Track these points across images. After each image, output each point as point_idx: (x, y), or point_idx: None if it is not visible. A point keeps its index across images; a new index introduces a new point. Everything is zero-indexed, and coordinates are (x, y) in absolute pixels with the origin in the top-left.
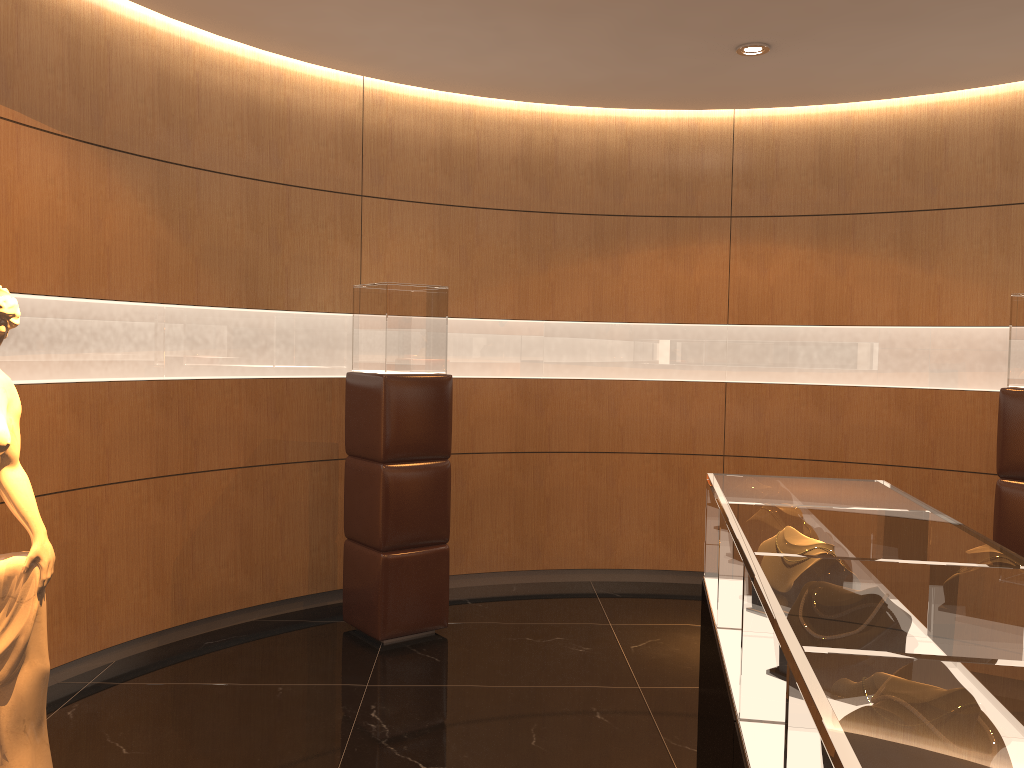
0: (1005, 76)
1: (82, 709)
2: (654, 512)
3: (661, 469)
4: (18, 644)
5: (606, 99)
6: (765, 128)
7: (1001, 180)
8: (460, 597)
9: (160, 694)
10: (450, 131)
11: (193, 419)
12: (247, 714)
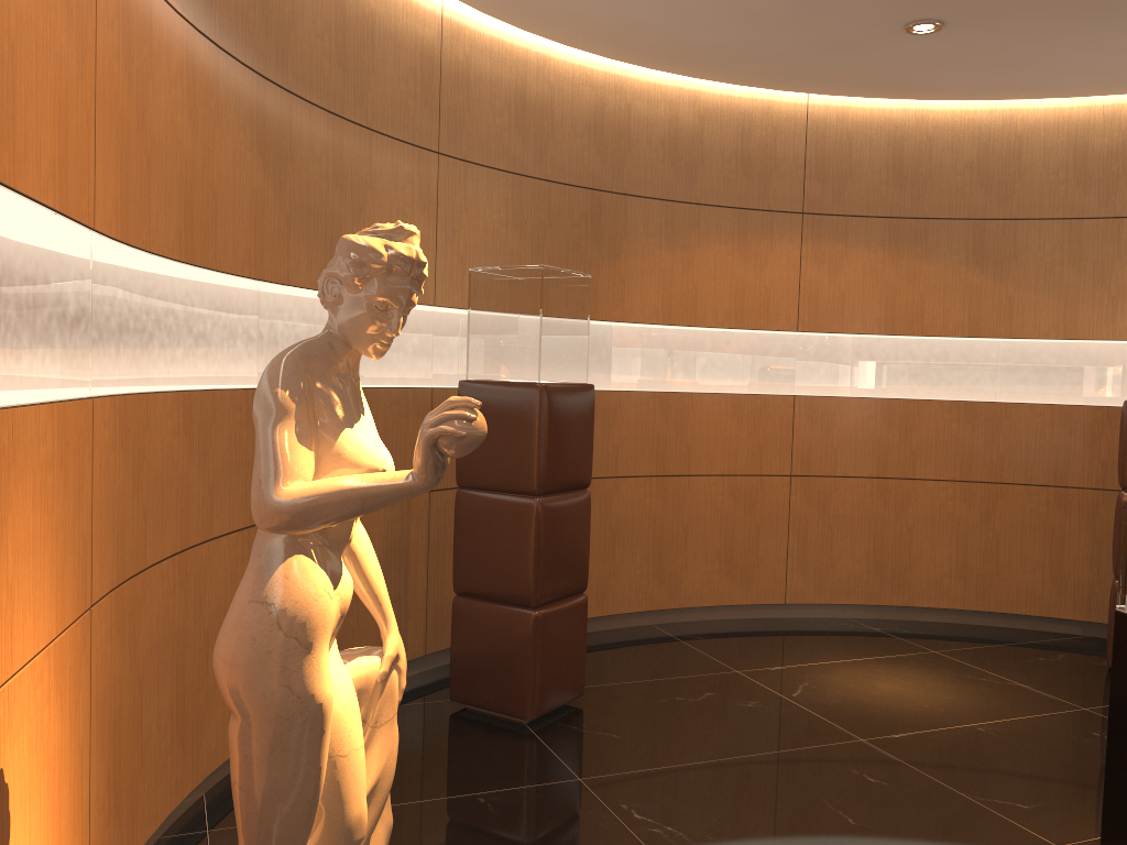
0: (1096, 89)
1: None
2: (719, 541)
3: (727, 493)
4: (378, 792)
5: (699, 66)
6: (839, 119)
7: (1074, 193)
8: None
9: None
10: (525, 83)
11: None
12: (486, 841)
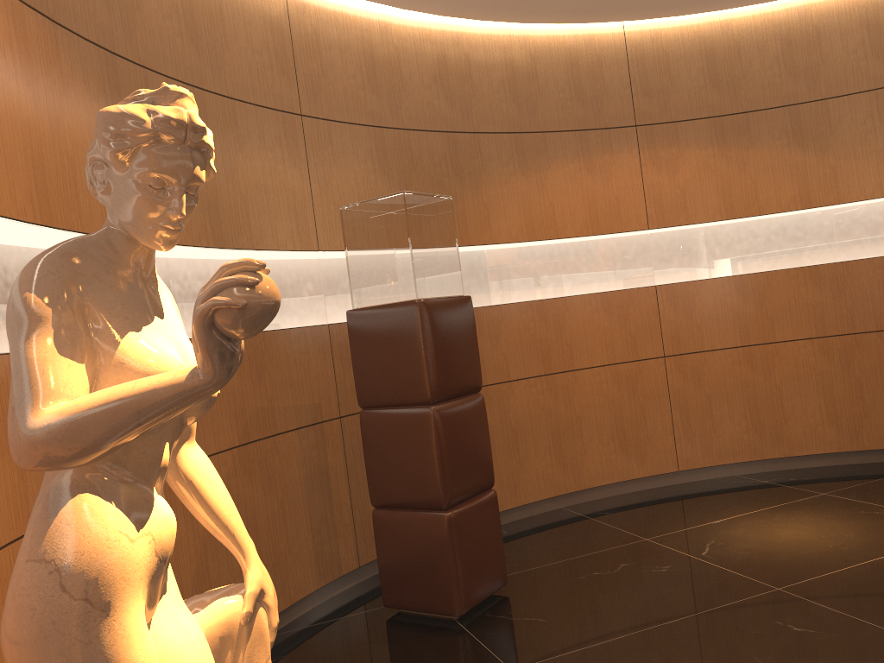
0: None
1: None
2: (611, 424)
3: (611, 380)
4: None
5: (523, 9)
6: (653, 39)
7: (875, 67)
8: None
9: None
10: (371, 46)
11: None
12: None
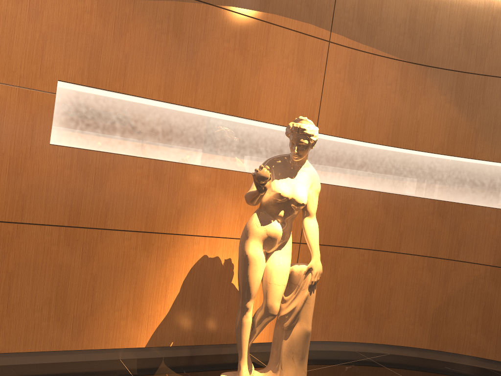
0: None
1: (353, 369)
2: None
3: None
4: (295, 310)
5: None
6: None
7: None
8: None
9: None
10: None
11: (459, 227)
12: None
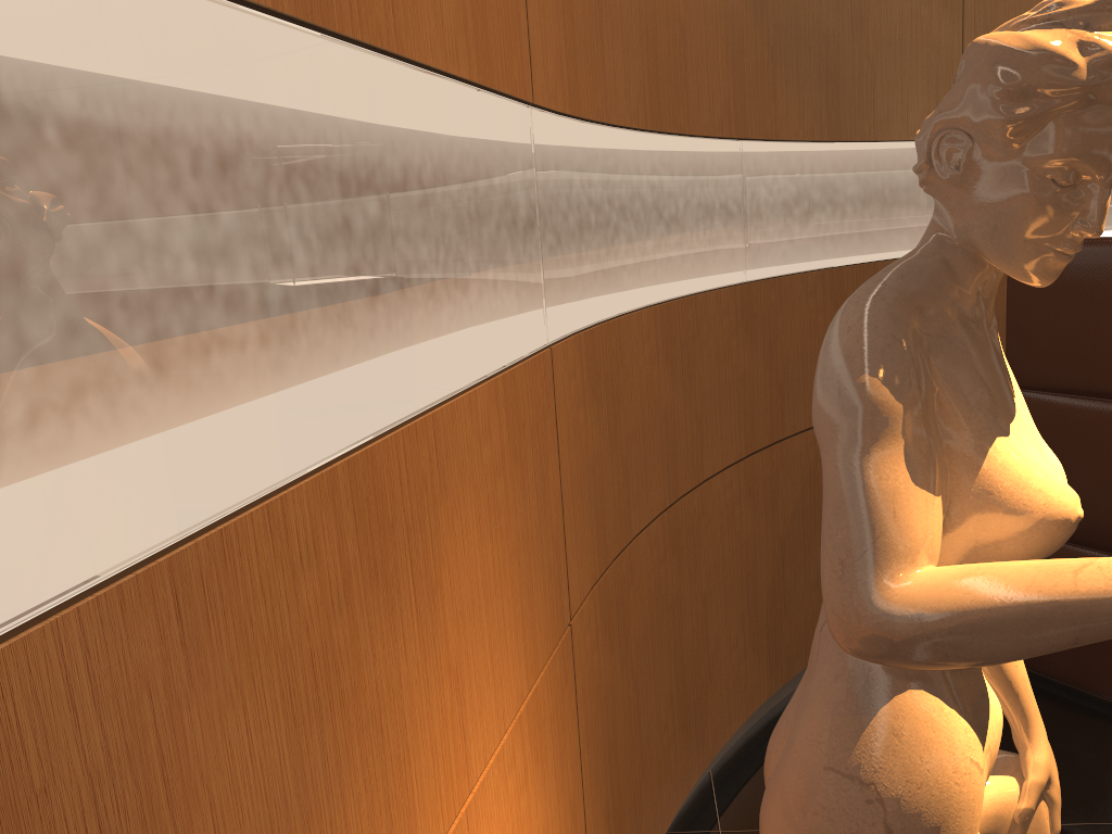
0: None
1: None
2: None
3: None
4: None
5: None
6: None
7: None
8: None
9: None
10: None
11: (777, 348)
12: None
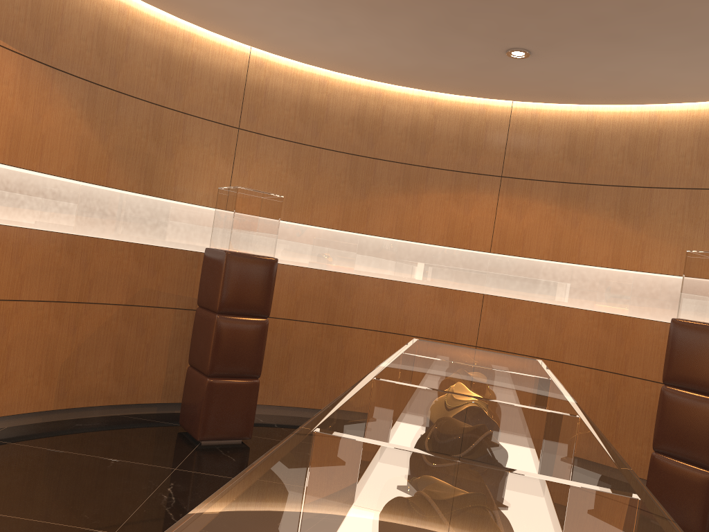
0: (704, 95)
1: None
2: None
3: None
4: None
5: (420, 83)
6: (533, 117)
7: (696, 171)
8: (271, 421)
9: (26, 453)
10: (309, 92)
11: (91, 265)
12: (80, 475)
